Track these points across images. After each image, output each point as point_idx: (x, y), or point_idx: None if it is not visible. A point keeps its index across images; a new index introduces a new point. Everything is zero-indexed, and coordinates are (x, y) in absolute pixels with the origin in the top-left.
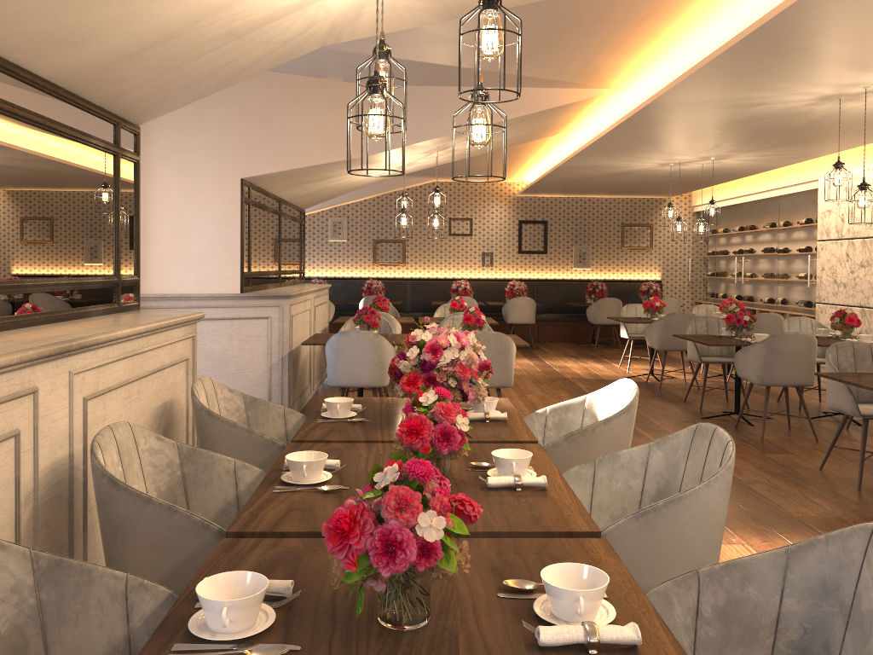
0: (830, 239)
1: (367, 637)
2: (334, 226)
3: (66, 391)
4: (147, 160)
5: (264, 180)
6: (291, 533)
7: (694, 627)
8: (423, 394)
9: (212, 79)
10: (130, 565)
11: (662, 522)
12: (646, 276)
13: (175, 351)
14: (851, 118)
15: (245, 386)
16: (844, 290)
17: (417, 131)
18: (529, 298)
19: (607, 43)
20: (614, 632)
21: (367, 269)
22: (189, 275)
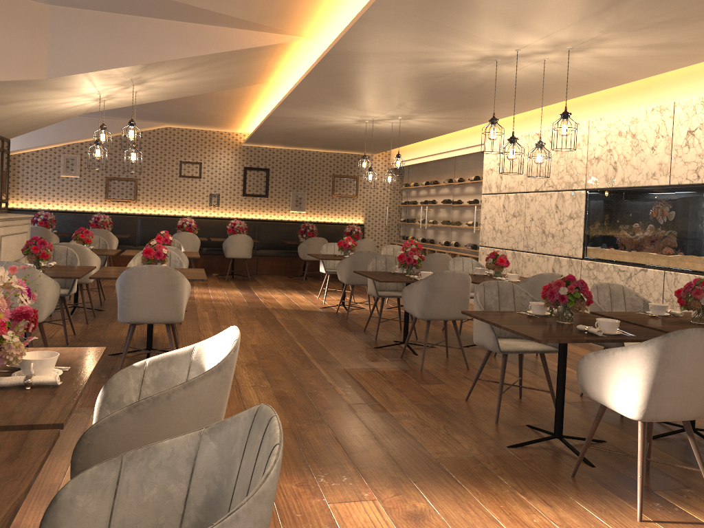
0: (492, 193)
1: None
2: (67, 162)
3: None
4: None
5: None
6: None
7: None
8: None
9: None
10: None
11: None
12: (352, 220)
13: None
14: (507, 84)
15: None
16: (500, 236)
17: (101, 58)
18: (247, 235)
19: None
20: None
21: (99, 204)
22: None
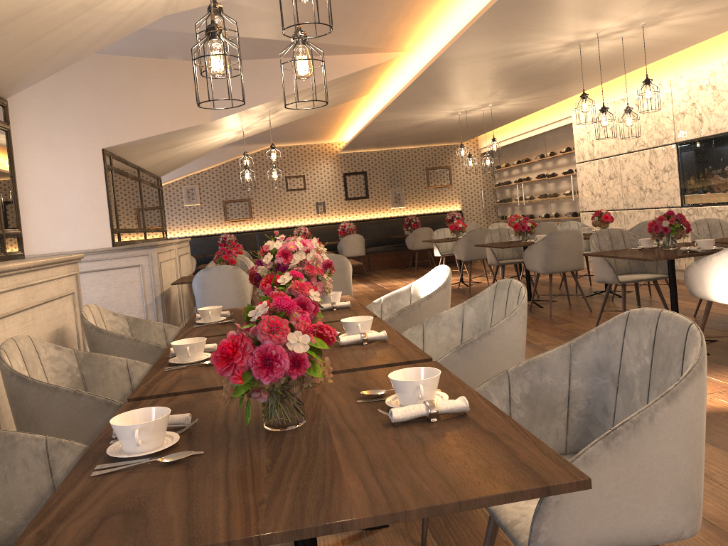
0: (585, 161)
1: (256, 439)
2: (188, 193)
3: None
4: (15, 139)
5: (123, 149)
6: (183, 392)
7: (509, 412)
8: (280, 277)
9: (69, 51)
10: None
11: (478, 351)
12: (450, 208)
13: (61, 286)
14: (590, 61)
15: None
16: (599, 199)
17: (250, 98)
18: (358, 234)
19: (398, 11)
20: (448, 404)
21: (220, 226)
22: (65, 235)
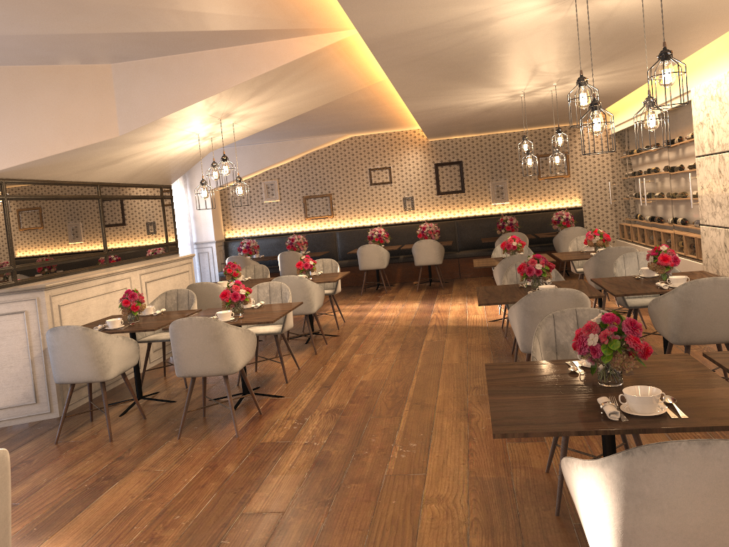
0: (705, 154)
1: None
2: (267, 188)
3: None
4: None
5: (21, 173)
6: None
7: None
8: None
9: None
10: None
11: None
12: (566, 204)
13: None
14: (634, 19)
15: (7, 382)
16: (720, 210)
17: (162, 104)
18: (432, 240)
19: None
20: None
21: (300, 224)
22: None
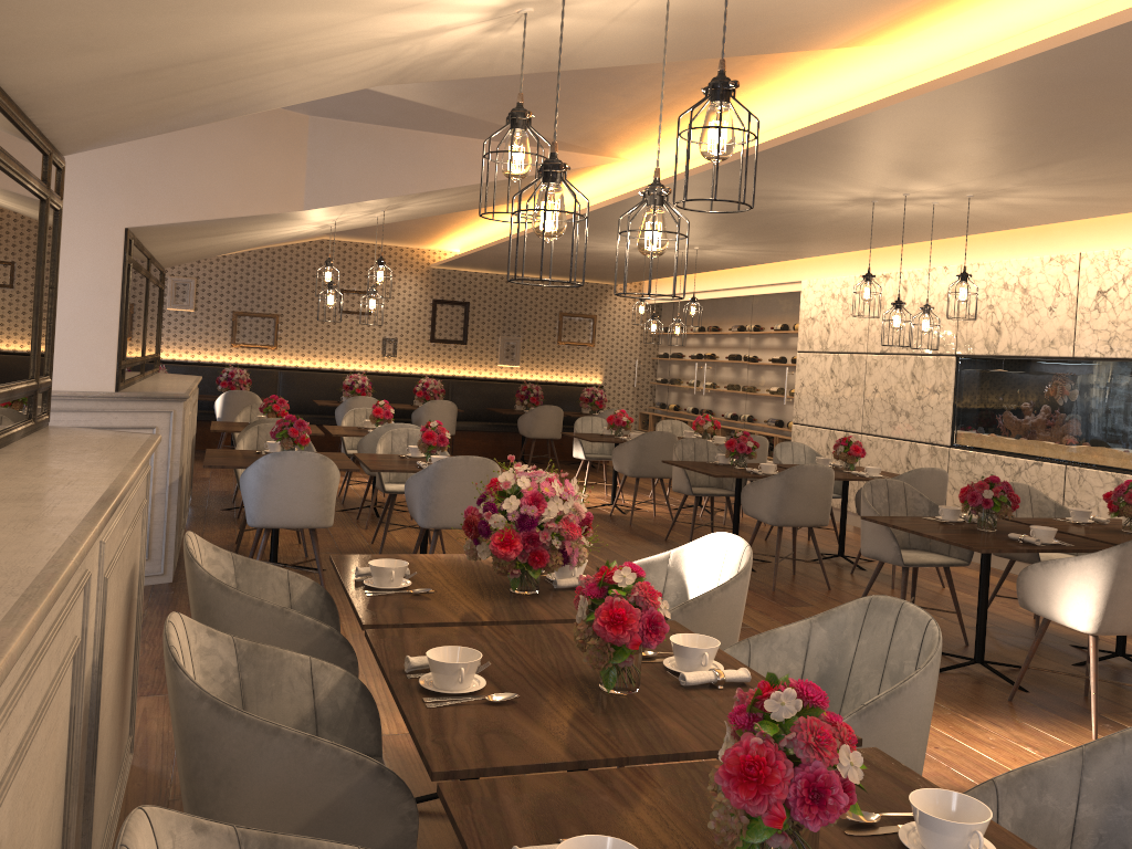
0: (813, 351)
1: None
2: (176, 289)
3: (97, 571)
4: None
5: (152, 231)
6: (516, 767)
7: None
8: (614, 572)
9: (214, 110)
10: (238, 824)
11: (883, 718)
12: (586, 379)
13: (140, 494)
14: (870, 222)
15: None
16: (826, 410)
17: (372, 185)
18: (450, 401)
19: (642, 109)
20: None
21: (222, 351)
22: None
